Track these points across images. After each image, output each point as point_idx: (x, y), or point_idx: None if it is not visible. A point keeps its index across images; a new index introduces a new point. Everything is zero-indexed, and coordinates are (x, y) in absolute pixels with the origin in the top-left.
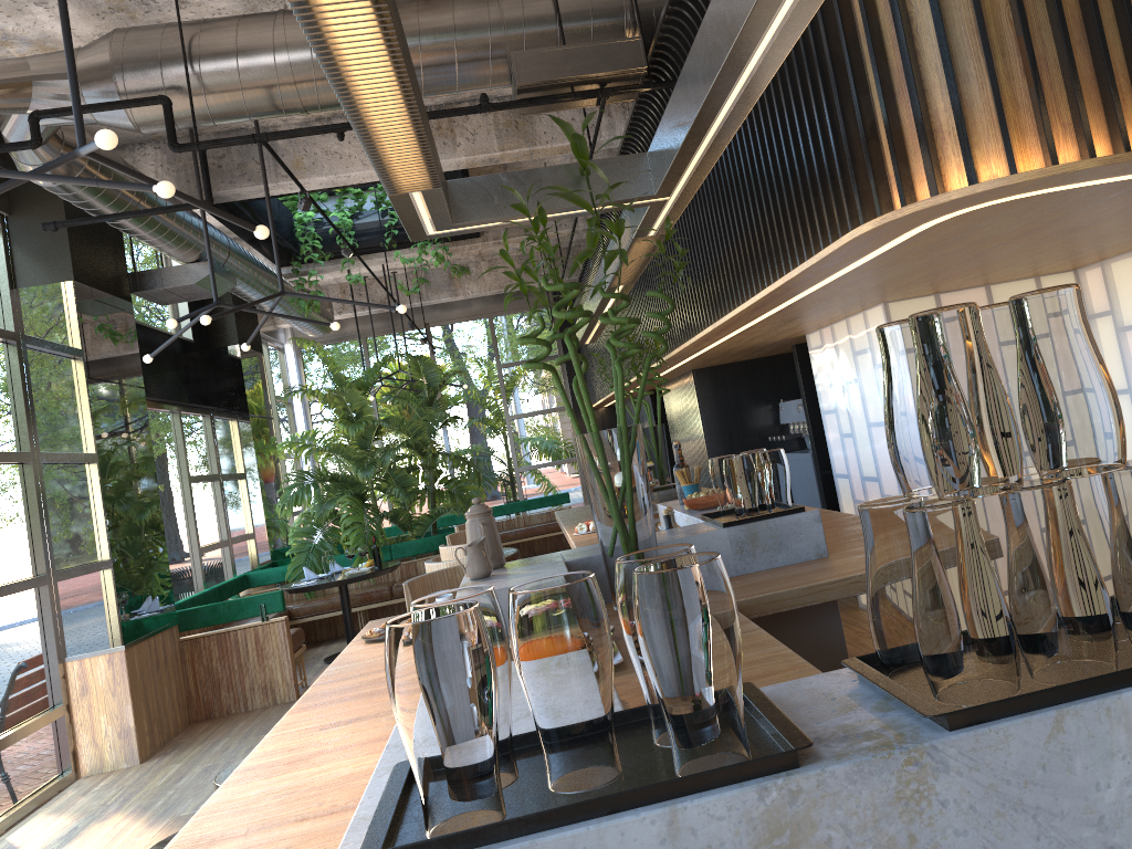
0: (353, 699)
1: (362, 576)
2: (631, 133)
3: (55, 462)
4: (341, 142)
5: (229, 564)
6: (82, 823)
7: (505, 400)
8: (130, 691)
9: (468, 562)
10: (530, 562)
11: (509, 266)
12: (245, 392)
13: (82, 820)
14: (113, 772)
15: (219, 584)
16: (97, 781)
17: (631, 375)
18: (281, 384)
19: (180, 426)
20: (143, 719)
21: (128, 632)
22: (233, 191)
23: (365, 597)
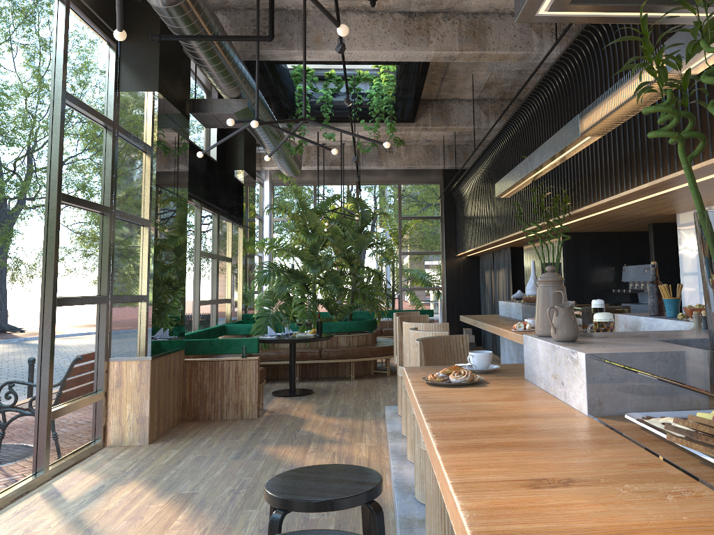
0: (514, 448)
1: (308, 339)
2: (581, 37)
3: (125, 217)
4: (349, 28)
5: (214, 316)
6: (107, 483)
7: (400, 241)
8: (150, 390)
9: (559, 323)
10: (596, 335)
11: (418, 152)
12: (243, 203)
13: (107, 481)
14: (129, 446)
15: (208, 328)
16: (118, 451)
17: (514, 230)
18: (258, 206)
19: (200, 216)
20: (154, 412)
21: (155, 348)
22: (270, 52)
23: (302, 355)
